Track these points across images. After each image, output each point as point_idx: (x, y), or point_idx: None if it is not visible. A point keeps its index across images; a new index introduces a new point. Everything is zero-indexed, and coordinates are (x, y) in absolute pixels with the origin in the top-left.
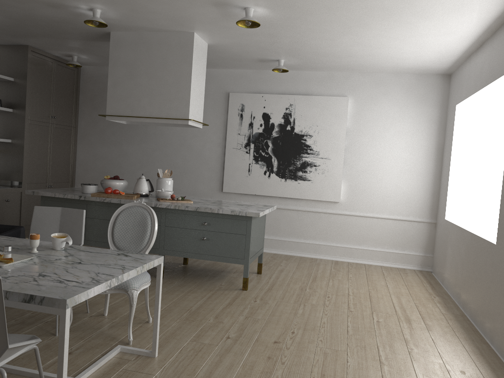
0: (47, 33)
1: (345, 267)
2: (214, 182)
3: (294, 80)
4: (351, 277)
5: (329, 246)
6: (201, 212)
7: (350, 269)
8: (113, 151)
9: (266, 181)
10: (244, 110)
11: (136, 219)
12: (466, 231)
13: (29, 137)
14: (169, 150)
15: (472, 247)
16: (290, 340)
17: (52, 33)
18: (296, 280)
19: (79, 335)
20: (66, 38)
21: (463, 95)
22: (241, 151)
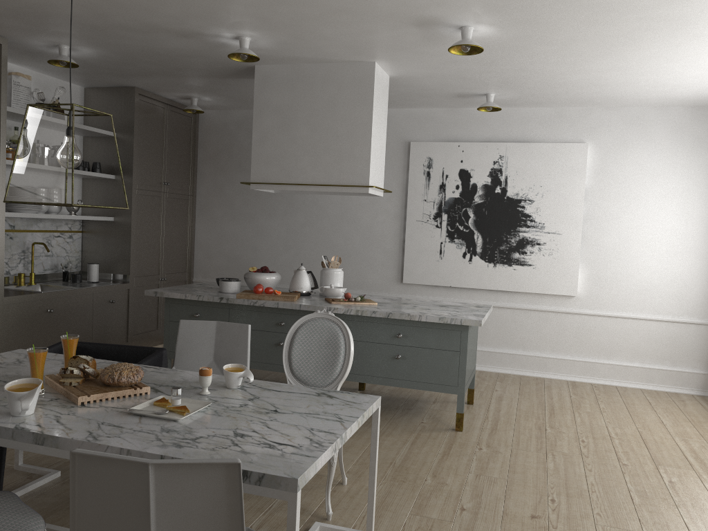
0: (165, 70)
1: (589, 391)
2: (390, 269)
3: (505, 122)
4: (603, 408)
5: (560, 360)
6: (393, 320)
7: (598, 395)
8: (246, 228)
9: (466, 268)
10: (433, 165)
11: (323, 338)
12: None
13: (137, 213)
14: (324, 226)
15: None
16: (553, 513)
17: (173, 70)
18: (526, 413)
19: (255, 505)
20: (190, 76)
21: None
22: (428, 225)
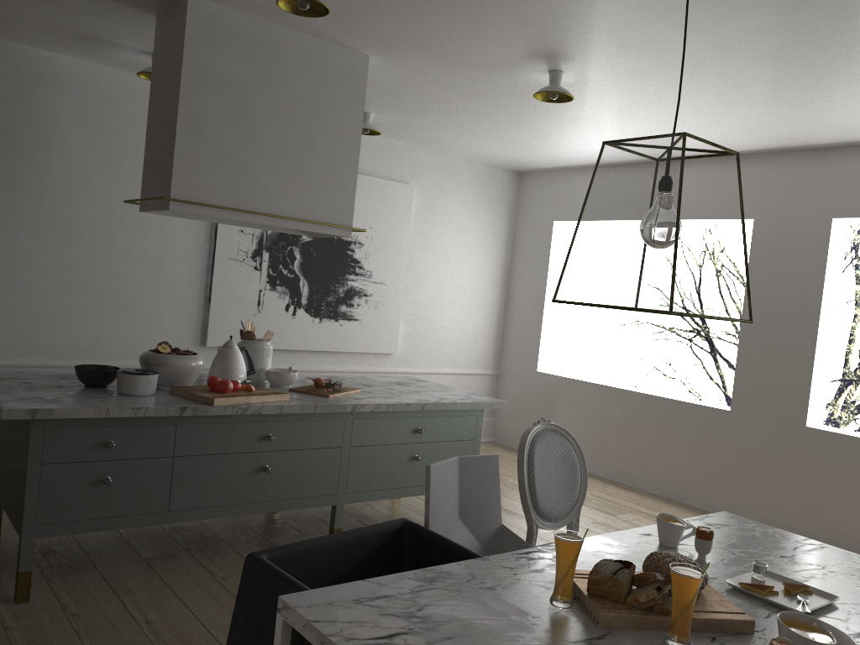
0: None
1: None
2: (186, 327)
3: None
4: None
5: None
6: (413, 411)
7: None
8: None
9: (289, 324)
10: None
11: (557, 455)
12: (628, 391)
13: None
14: (76, 256)
15: (654, 411)
16: None
17: None
18: None
19: None
20: None
21: None
22: (245, 266)
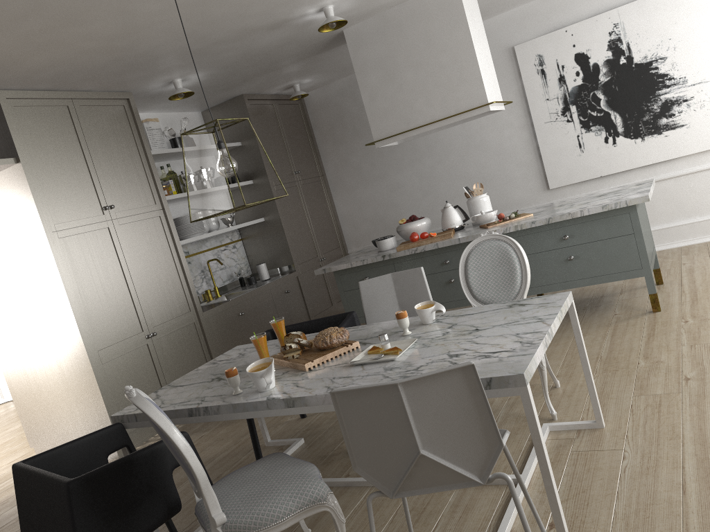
0: (264, 68)
1: None
2: (533, 180)
3: None
4: None
5: None
6: (555, 224)
7: None
8: (380, 188)
9: (612, 152)
10: (544, 61)
11: (494, 258)
12: None
13: (282, 207)
14: (453, 160)
15: None
16: None
17: (271, 64)
18: None
19: None
20: (287, 64)
21: None
22: (559, 123)
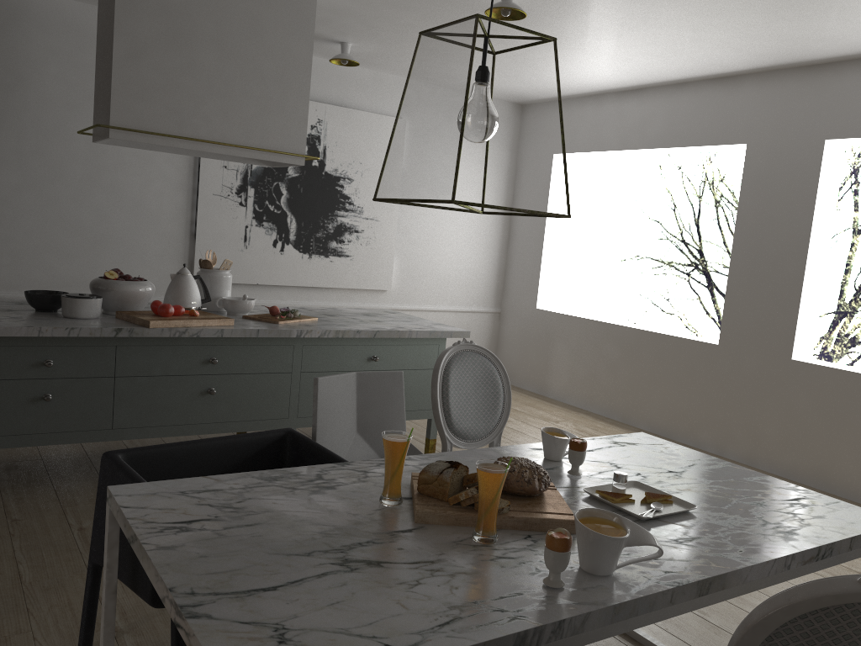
0: None
1: None
2: (172, 262)
3: (322, 77)
4: None
5: None
6: (368, 339)
7: None
8: None
9: (277, 260)
10: None
11: (477, 376)
12: (622, 327)
13: None
14: (59, 193)
15: (645, 347)
16: None
17: None
18: None
19: None
20: None
21: (582, 145)
22: (230, 202)
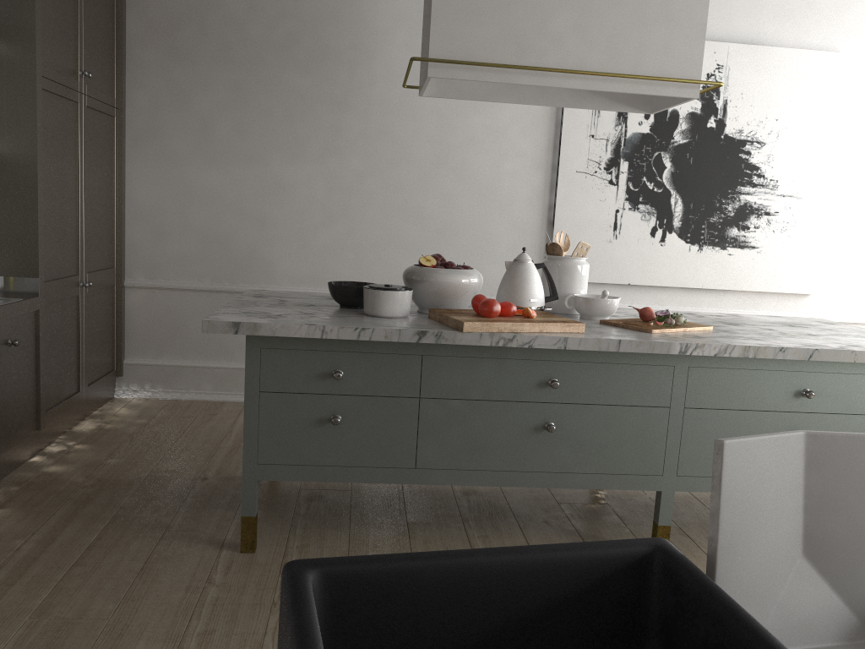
0: None
1: None
2: None
3: (725, 7)
4: None
5: None
6: (796, 362)
7: None
8: (242, 179)
9: (655, 253)
10: None
11: None
12: None
13: (42, 134)
14: (404, 178)
15: None
16: None
17: None
18: None
19: None
20: None
21: None
22: (597, 180)
